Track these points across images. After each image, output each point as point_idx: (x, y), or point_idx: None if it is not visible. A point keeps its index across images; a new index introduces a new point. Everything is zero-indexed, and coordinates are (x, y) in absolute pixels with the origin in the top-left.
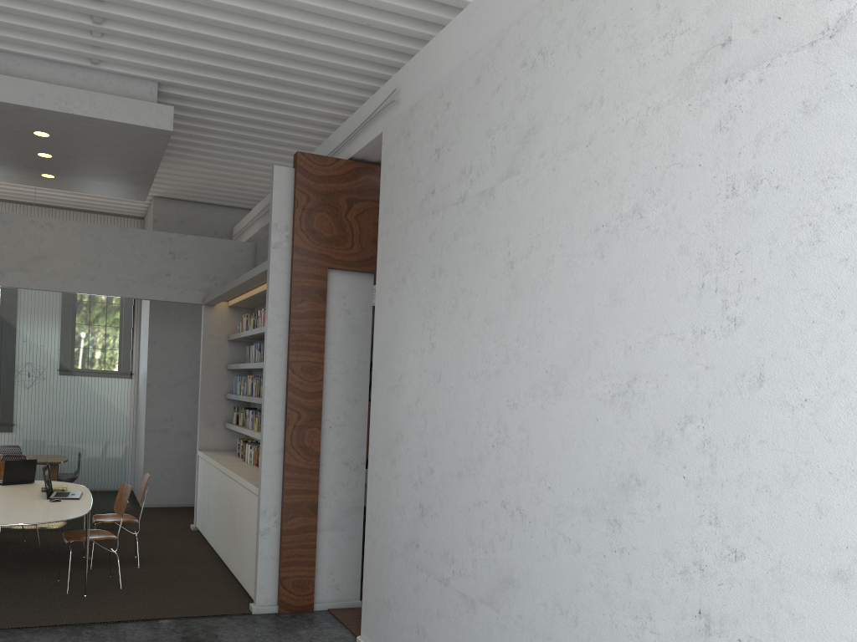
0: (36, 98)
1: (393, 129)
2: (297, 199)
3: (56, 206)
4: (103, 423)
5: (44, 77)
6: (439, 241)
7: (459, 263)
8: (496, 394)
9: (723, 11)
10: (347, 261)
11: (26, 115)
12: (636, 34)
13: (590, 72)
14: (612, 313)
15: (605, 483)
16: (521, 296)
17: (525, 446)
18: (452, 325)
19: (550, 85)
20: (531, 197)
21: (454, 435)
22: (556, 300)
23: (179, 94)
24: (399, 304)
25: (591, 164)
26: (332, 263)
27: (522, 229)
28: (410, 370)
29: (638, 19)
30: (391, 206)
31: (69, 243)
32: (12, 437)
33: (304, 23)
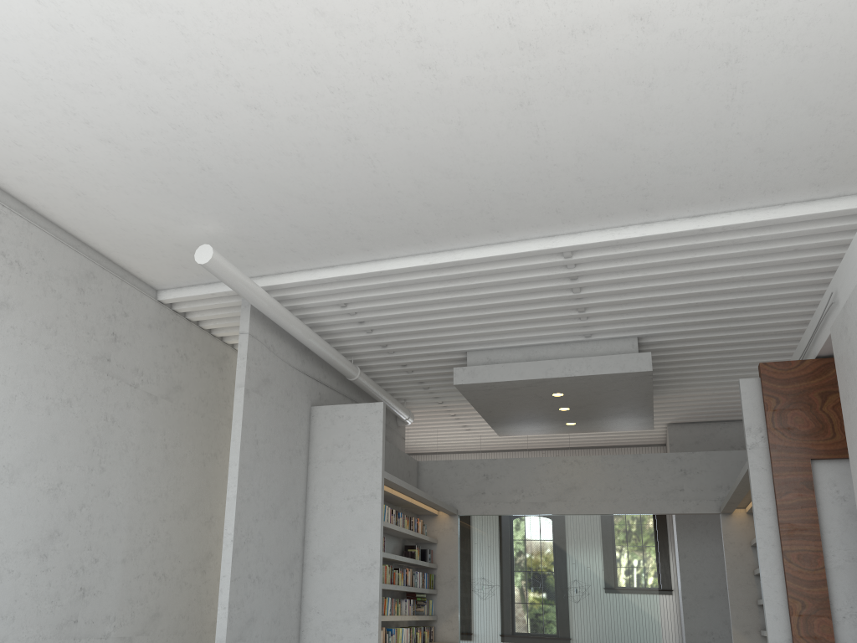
0: (548, 371)
1: (836, 325)
2: (766, 403)
3: (589, 447)
4: (637, 629)
5: (553, 355)
6: None
7: None
8: None
9: None
10: (831, 449)
11: (543, 384)
12: None
13: None
14: None
15: None
16: None
17: None
18: None
19: None
20: None
21: None
22: None
23: (657, 340)
24: None
25: None
26: (814, 454)
27: None
28: None
29: None
30: (846, 392)
31: (593, 473)
32: (561, 641)
33: (736, 265)
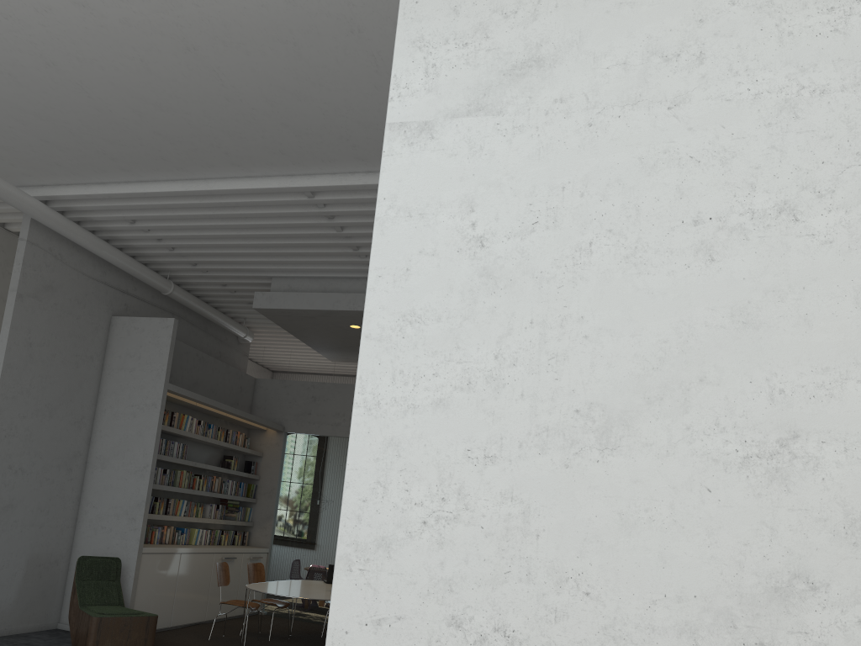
0: (335, 303)
1: None
2: None
3: None
4: None
5: (346, 289)
6: None
7: None
8: None
9: None
10: None
11: (335, 316)
12: None
13: None
14: None
15: None
16: None
17: None
18: None
19: None
20: None
21: None
22: None
23: None
24: None
25: None
26: None
27: None
28: None
29: None
30: None
31: None
32: None
33: None
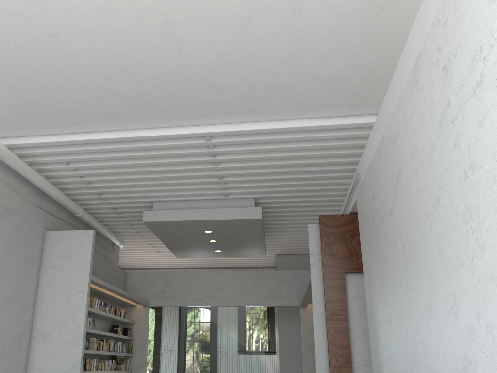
0: (201, 216)
1: (358, 192)
2: (321, 238)
3: (233, 267)
4: None
5: (205, 206)
6: (379, 244)
7: (387, 253)
8: (410, 325)
9: (444, 90)
10: (355, 267)
11: (199, 224)
12: (421, 113)
13: (411, 137)
14: (440, 260)
15: (457, 367)
16: (409, 263)
17: (425, 354)
18: (390, 289)
19: (400, 149)
20: (404, 208)
21: (400, 356)
22: (421, 260)
23: (266, 201)
24: (372, 284)
25: (419, 182)
26: (346, 270)
27: (404, 226)
28: (380, 321)
29: (421, 106)
30: (362, 231)
31: (231, 282)
32: None
33: (307, 155)
